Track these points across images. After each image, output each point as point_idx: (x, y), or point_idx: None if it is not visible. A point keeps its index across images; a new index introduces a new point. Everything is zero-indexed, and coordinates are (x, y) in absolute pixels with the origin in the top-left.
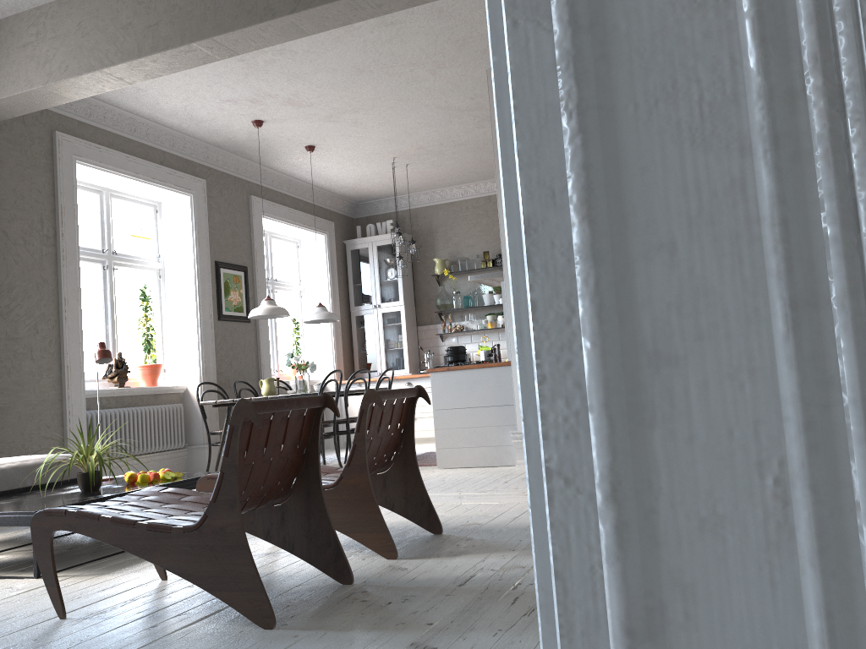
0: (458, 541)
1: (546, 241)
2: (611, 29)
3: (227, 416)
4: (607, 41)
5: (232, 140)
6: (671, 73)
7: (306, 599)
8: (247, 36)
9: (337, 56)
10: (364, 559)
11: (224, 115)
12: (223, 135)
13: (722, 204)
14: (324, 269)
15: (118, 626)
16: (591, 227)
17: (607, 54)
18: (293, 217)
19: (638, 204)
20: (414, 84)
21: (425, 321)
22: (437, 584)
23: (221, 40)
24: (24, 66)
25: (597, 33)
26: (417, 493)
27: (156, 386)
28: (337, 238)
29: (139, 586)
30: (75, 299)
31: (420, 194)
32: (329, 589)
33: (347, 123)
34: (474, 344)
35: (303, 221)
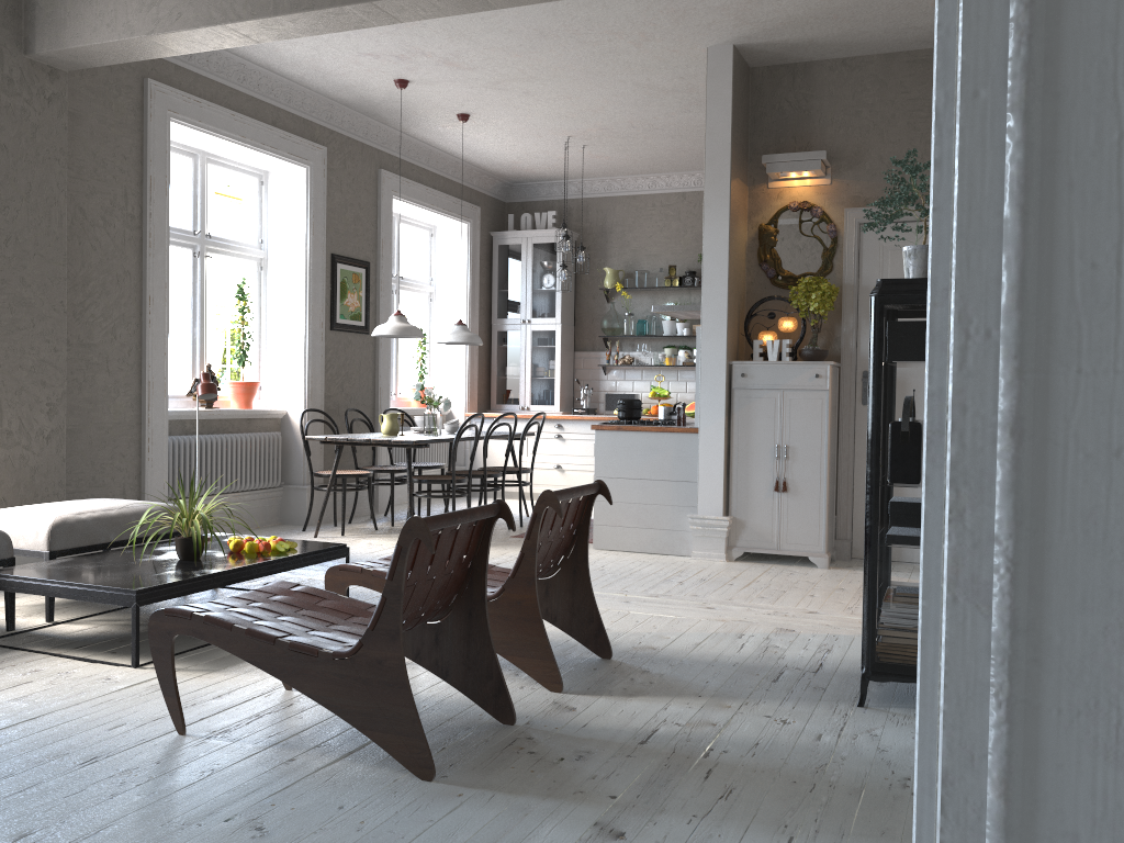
0: (632, 673)
1: (960, 795)
2: (1046, 638)
3: (337, 456)
4: (1040, 647)
5: (364, 99)
6: (1094, 693)
7: (463, 741)
8: (416, 4)
9: (518, 15)
10: (523, 687)
11: (360, 70)
12: (355, 93)
13: (1123, 816)
14: (463, 267)
15: (251, 754)
16: (1006, 804)
17: (1039, 658)
18: (430, 199)
19: (1049, 794)
20: (611, 56)
21: (585, 346)
22: (614, 737)
23: (383, 5)
24: (123, 6)
25: (1032, 637)
26: (585, 608)
27: (251, 409)
28: (483, 228)
29: (261, 695)
30: (162, 298)
31: (595, 181)
32: (488, 729)
33: (515, 93)
34: (644, 382)
35: (442, 205)
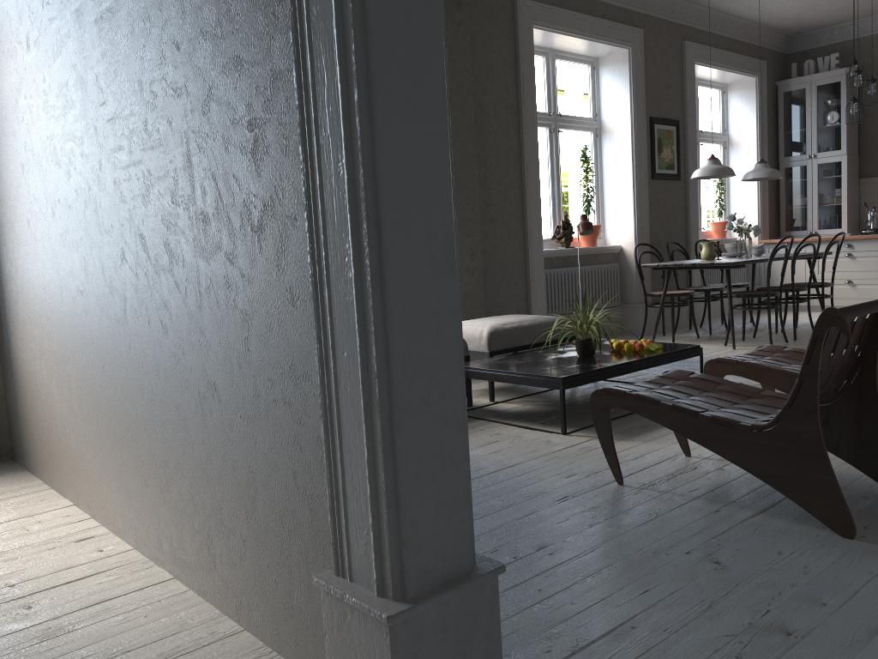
0: None
1: None
2: None
3: (666, 279)
4: None
5: None
6: None
7: (865, 508)
8: None
9: None
10: None
11: None
12: None
13: None
14: (752, 116)
15: (681, 504)
16: None
17: None
18: (724, 60)
19: None
20: None
21: (870, 173)
22: None
23: None
24: None
25: None
26: None
27: (596, 247)
28: (768, 80)
29: (667, 459)
30: (534, 165)
31: (877, 18)
32: None
33: None
34: None
35: (734, 64)
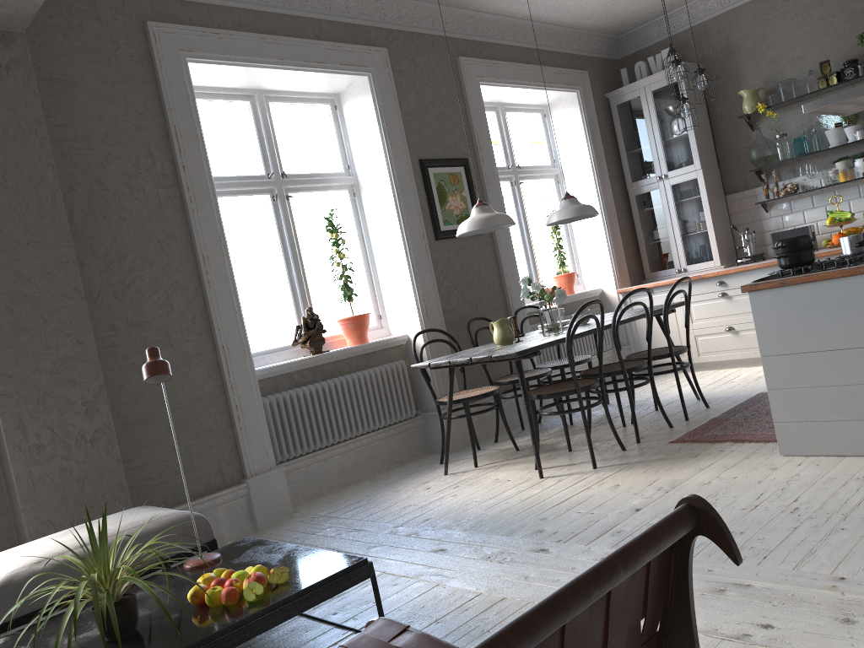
0: None
1: None
2: None
3: (449, 381)
4: None
5: None
6: None
7: None
8: None
9: None
10: None
11: None
12: None
13: None
14: (582, 139)
15: None
16: None
17: None
18: (525, 76)
19: None
20: None
21: (737, 186)
22: None
23: None
24: None
25: None
26: None
27: (365, 343)
28: (596, 93)
29: None
30: (219, 253)
31: None
32: None
33: None
34: (817, 209)
35: (541, 79)
